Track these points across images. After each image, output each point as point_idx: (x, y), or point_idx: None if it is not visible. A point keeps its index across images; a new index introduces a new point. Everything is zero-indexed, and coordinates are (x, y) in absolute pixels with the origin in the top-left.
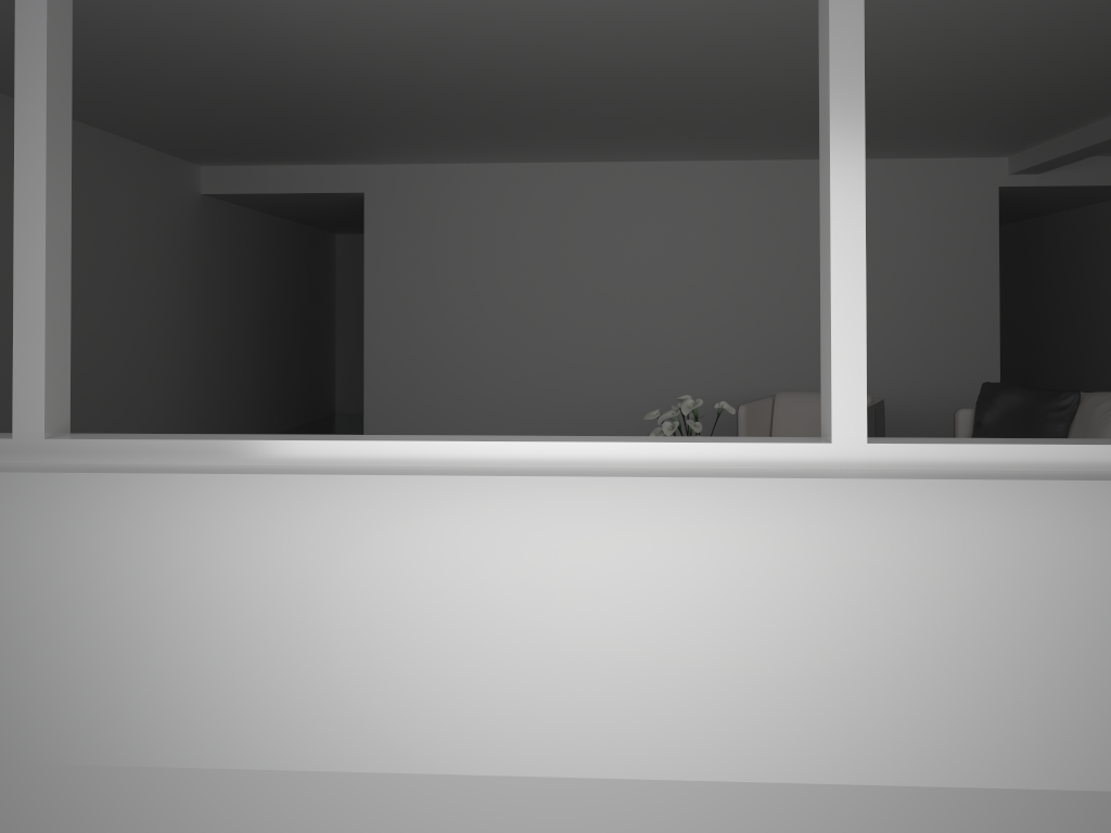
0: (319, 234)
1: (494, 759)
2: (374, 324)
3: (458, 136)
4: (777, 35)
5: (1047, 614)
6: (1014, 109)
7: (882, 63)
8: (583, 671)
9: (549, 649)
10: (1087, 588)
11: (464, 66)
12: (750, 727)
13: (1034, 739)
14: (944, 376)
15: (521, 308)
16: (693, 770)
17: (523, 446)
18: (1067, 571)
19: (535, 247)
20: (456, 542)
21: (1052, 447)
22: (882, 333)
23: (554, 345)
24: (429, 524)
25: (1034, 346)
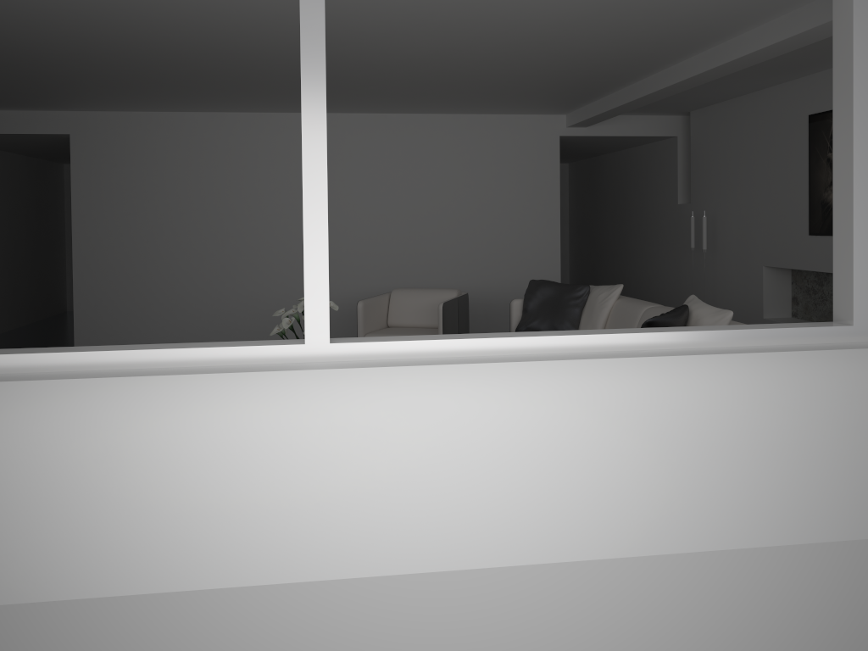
0: (47, 165)
1: (78, 587)
2: (81, 241)
3: (140, 91)
4: (356, 29)
5: (475, 451)
6: (553, 83)
7: (443, 51)
8: (146, 516)
9: (120, 501)
10: (501, 432)
11: (119, 42)
12: (271, 545)
13: (467, 535)
14: (522, 273)
15: (204, 227)
16: (231, 580)
17: (74, 355)
18: (488, 421)
19: (215, 179)
20: (43, 427)
21: (455, 341)
22: (479, 243)
23: (232, 256)
24: (21, 414)
25: (598, 248)
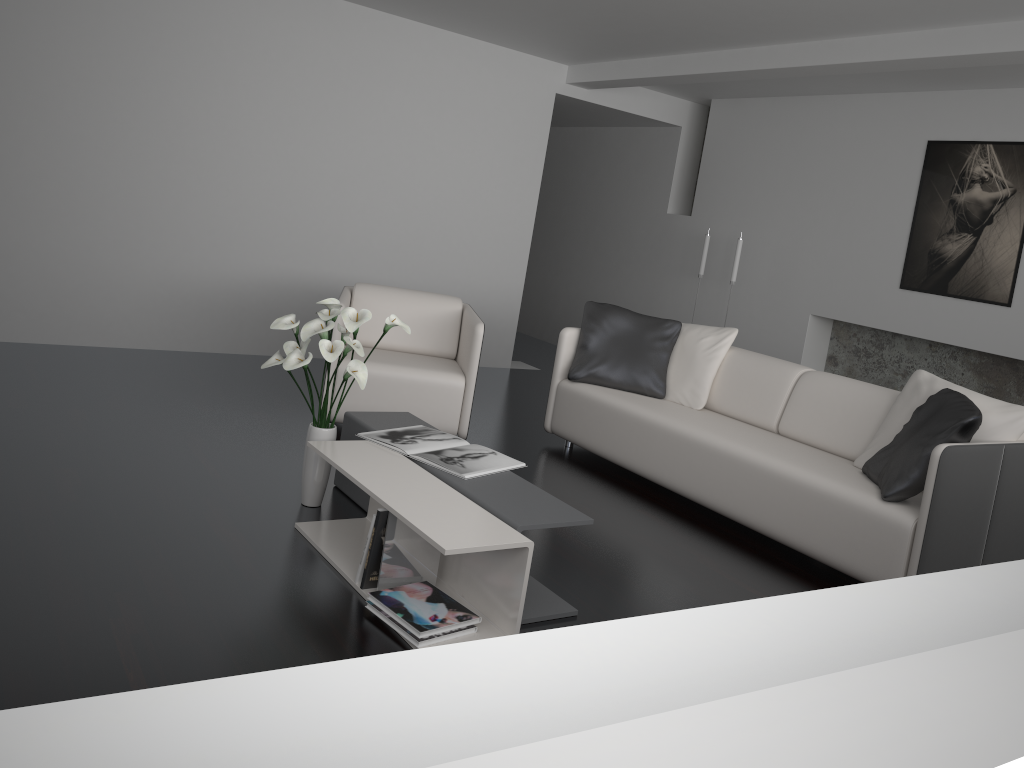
0: None
1: None
2: None
3: None
4: None
5: None
6: (657, 19)
7: None
8: None
9: None
10: None
11: None
12: None
13: None
14: (478, 276)
15: None
16: None
17: None
18: None
19: (14, 34)
20: None
21: None
22: (431, 223)
23: (28, 179)
24: None
25: None
